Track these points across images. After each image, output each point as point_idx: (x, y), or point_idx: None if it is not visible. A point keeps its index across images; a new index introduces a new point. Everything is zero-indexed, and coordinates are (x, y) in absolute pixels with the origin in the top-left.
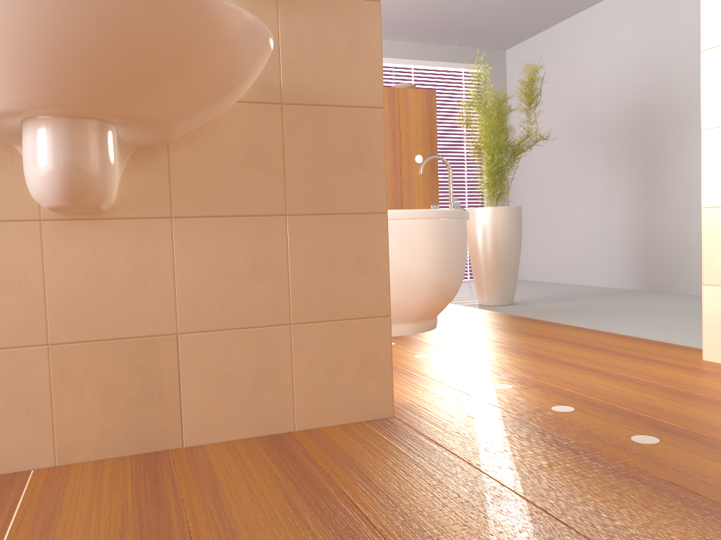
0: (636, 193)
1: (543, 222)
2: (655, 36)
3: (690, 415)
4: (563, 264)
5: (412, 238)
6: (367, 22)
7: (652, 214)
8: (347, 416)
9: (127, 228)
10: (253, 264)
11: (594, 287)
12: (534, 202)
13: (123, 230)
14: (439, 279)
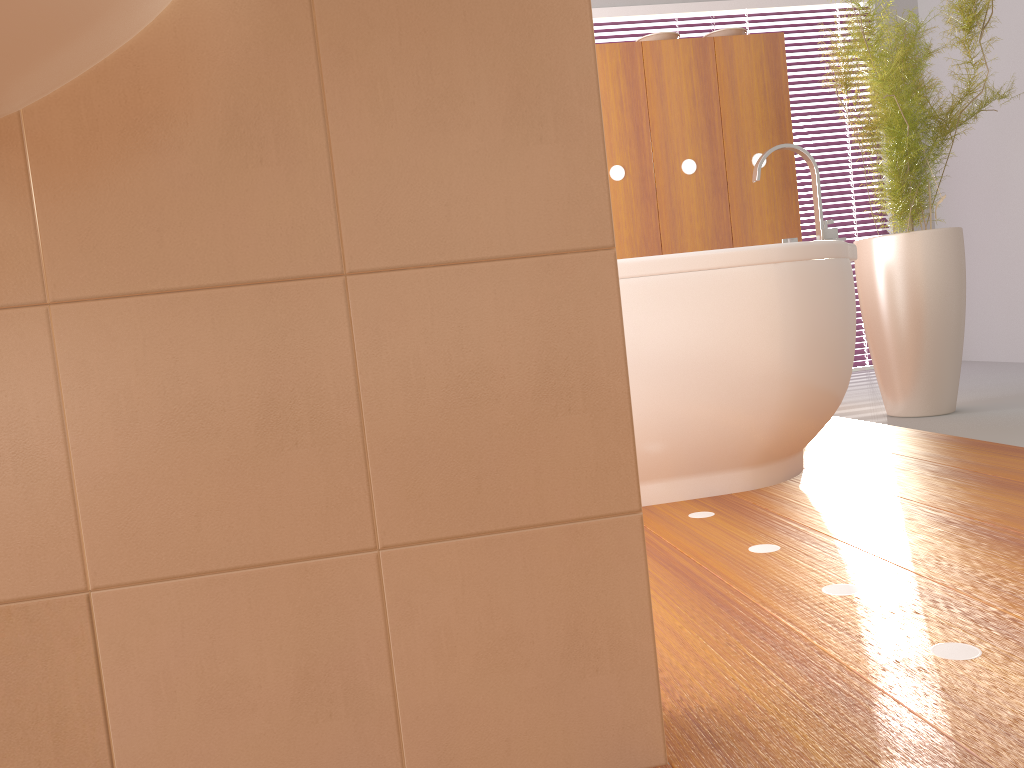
0: None
1: (1002, 256)
2: None
3: None
4: None
5: (739, 303)
6: None
7: None
8: None
9: None
10: (267, 406)
11: None
12: (983, 223)
13: None
14: (800, 381)
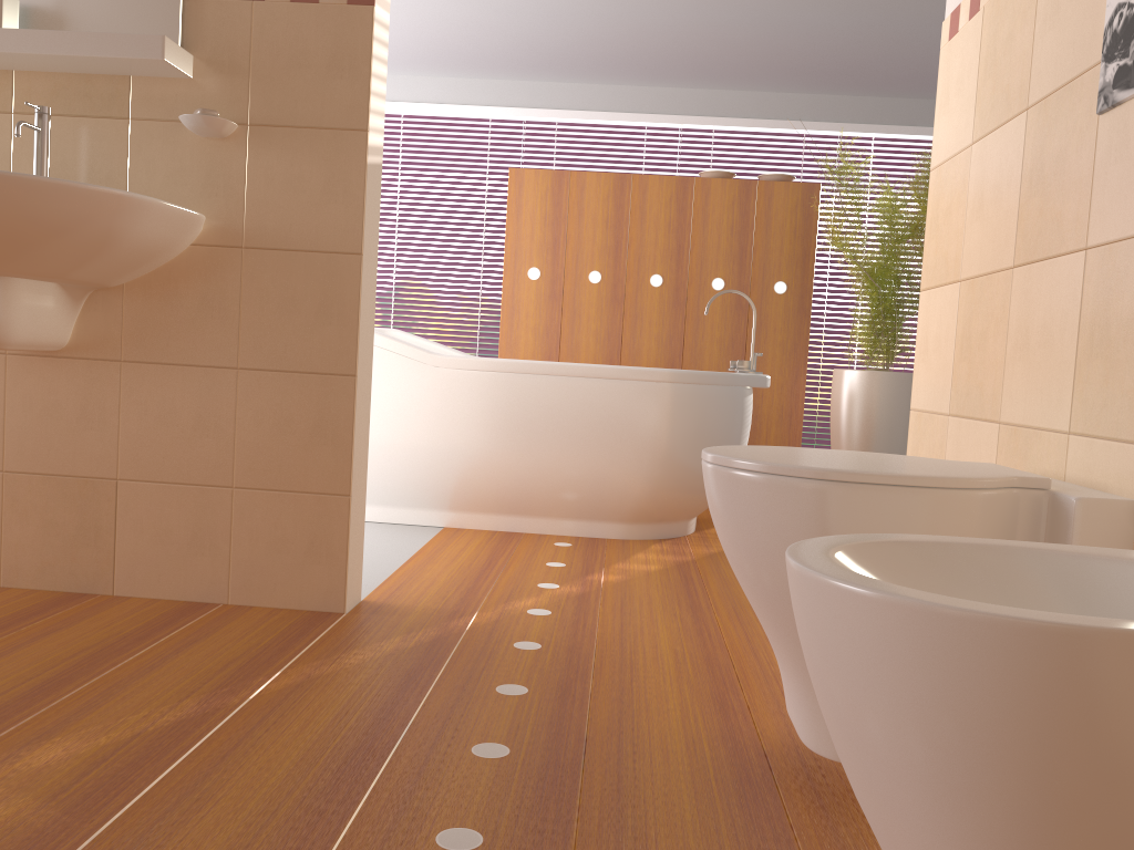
0: None
1: None
2: None
3: (643, 684)
4: None
5: (624, 405)
6: (350, 155)
7: None
8: (288, 601)
9: (80, 368)
10: (198, 418)
11: None
12: None
13: (76, 369)
14: (664, 468)
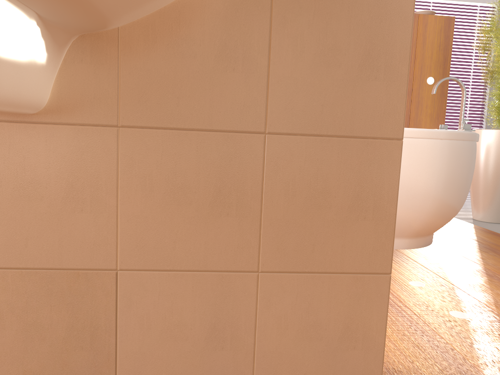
0: None
1: None
2: None
3: None
4: None
5: (419, 157)
6: None
7: None
8: None
9: (64, 136)
10: (216, 193)
11: None
12: None
13: (58, 138)
14: (442, 200)
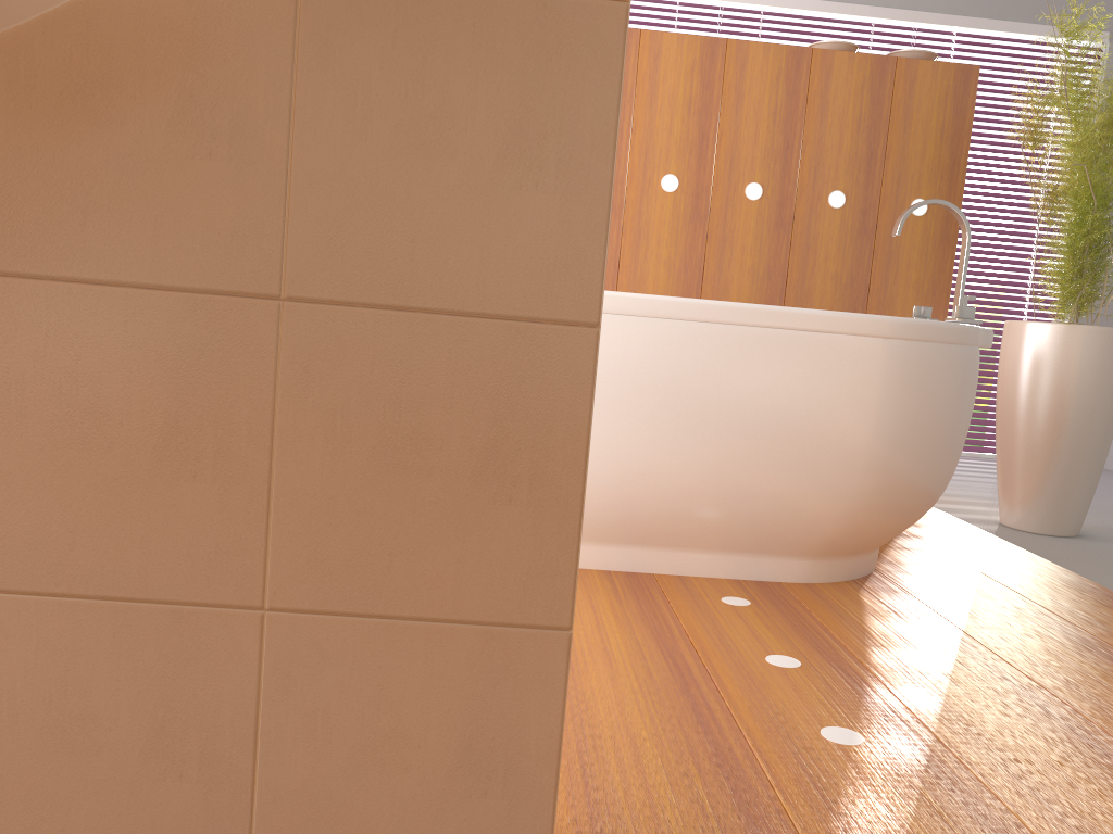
0: None
1: None
2: None
3: None
4: None
5: (832, 375)
6: None
7: None
8: None
9: None
10: (169, 428)
11: None
12: None
13: None
14: (885, 475)
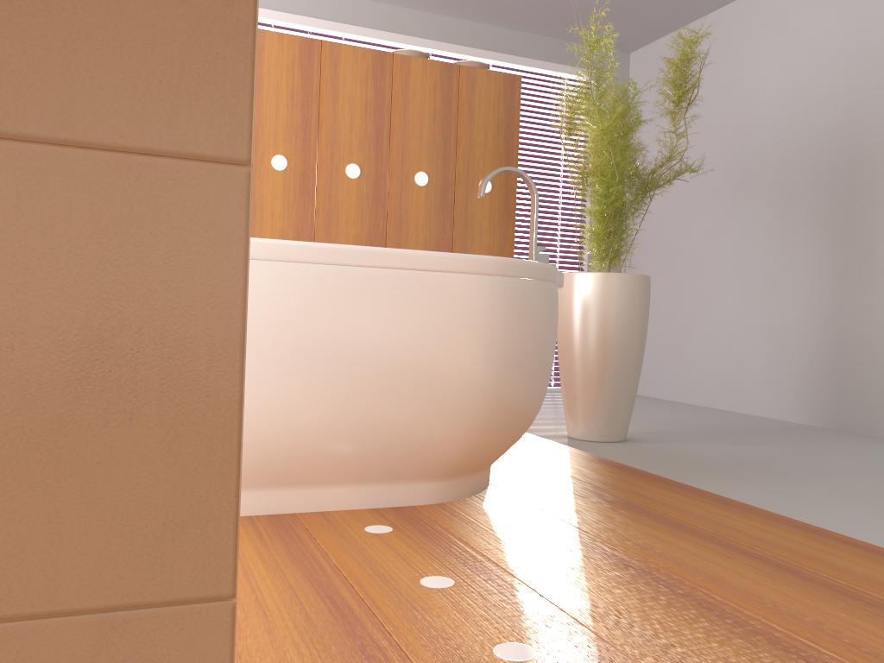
0: (826, 272)
1: (670, 309)
2: (875, 25)
3: None
4: (698, 376)
5: (447, 310)
6: None
7: (852, 307)
8: None
9: None
10: None
11: (747, 415)
12: (659, 279)
13: None
14: (498, 397)
